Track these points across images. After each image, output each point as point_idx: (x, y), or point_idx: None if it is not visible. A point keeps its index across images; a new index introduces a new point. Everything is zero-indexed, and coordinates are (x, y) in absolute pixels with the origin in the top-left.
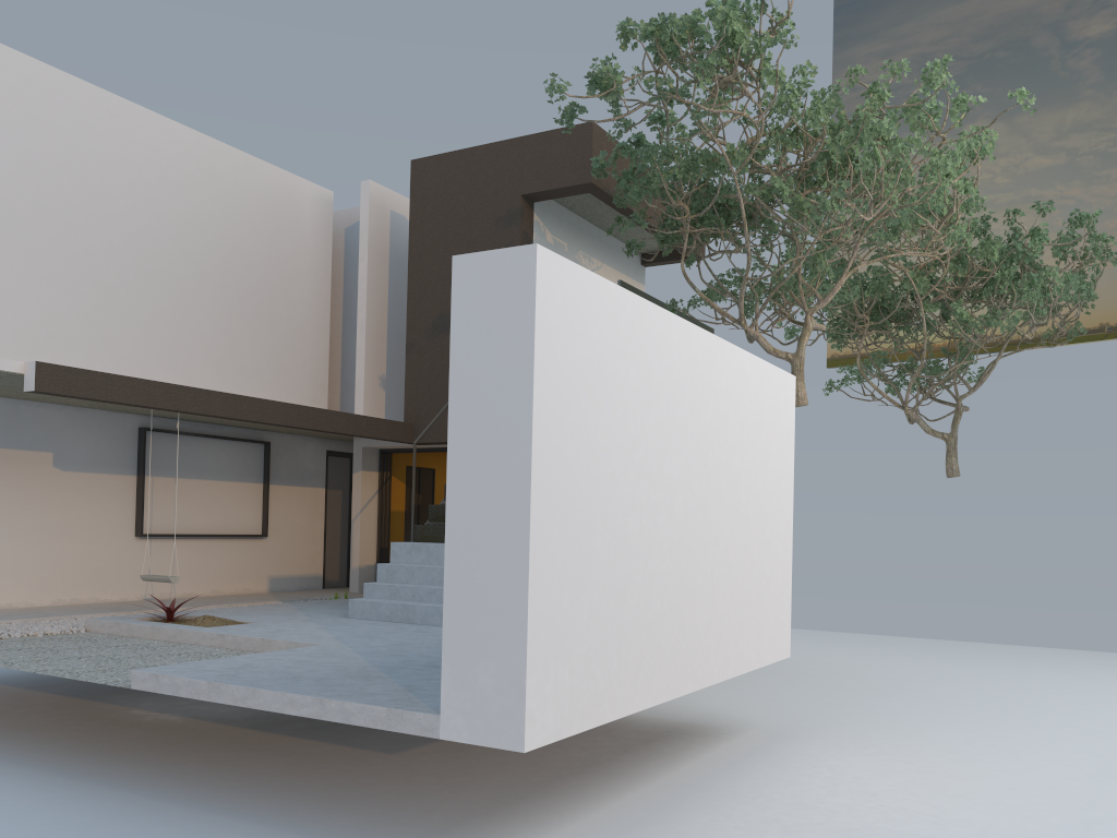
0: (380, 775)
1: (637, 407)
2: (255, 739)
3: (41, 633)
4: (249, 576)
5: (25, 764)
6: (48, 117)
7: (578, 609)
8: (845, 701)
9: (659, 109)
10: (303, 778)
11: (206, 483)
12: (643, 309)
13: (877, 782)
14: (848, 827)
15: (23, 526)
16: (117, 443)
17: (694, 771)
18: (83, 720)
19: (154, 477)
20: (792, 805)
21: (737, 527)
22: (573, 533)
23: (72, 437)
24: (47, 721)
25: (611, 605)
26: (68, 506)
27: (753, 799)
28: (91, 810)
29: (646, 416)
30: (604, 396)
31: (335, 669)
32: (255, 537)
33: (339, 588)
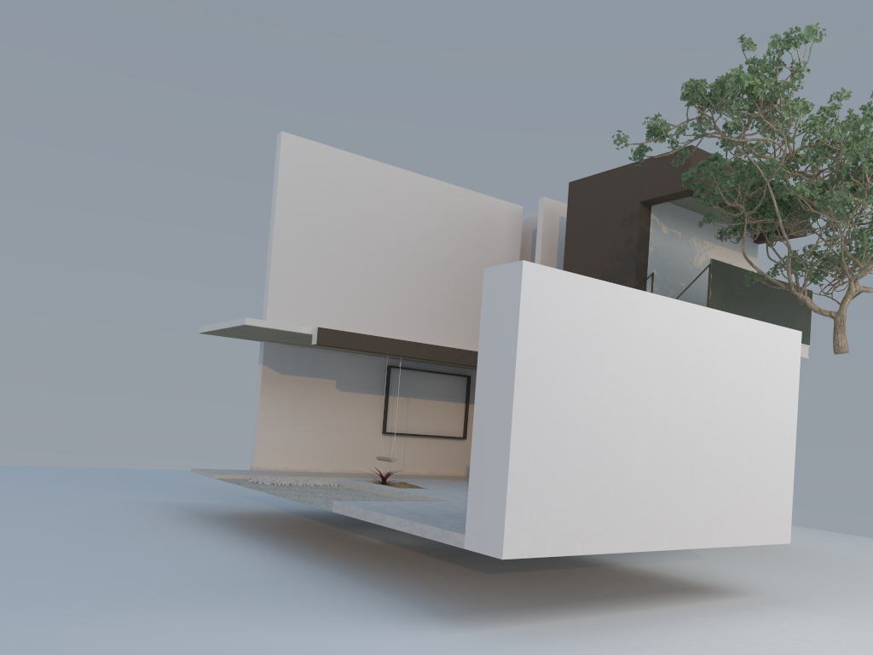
0: (469, 582)
1: (613, 355)
2: (413, 556)
3: (313, 484)
4: (453, 464)
5: (287, 551)
6: (343, 181)
7: (552, 479)
8: (870, 590)
9: (728, 135)
10: (424, 577)
11: (427, 402)
12: (620, 292)
13: (818, 636)
14: (755, 652)
15: (317, 423)
16: (373, 375)
17: (680, 610)
18: (328, 536)
19: (394, 396)
20: (729, 636)
21: (723, 440)
22: (549, 432)
23: (347, 371)
24: (310, 534)
25: (583, 480)
26: (343, 413)
27: (704, 629)
28: (305, 574)
29: (621, 361)
30: (581, 349)
31: (440, 512)
32: (458, 438)
33: None
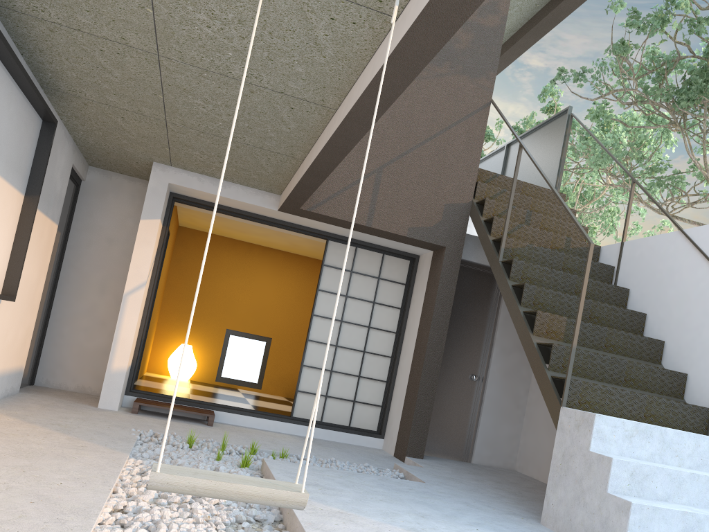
0: None
1: None
2: None
3: None
4: None
5: None
6: None
7: None
8: None
9: None
10: None
11: None
12: None
13: None
14: None
15: None
16: None
17: None
18: None
19: None
20: None
21: None
22: None
23: None
24: None
25: None
26: None
27: None
28: None
29: None
30: None
31: None
32: None
33: (37, 391)
